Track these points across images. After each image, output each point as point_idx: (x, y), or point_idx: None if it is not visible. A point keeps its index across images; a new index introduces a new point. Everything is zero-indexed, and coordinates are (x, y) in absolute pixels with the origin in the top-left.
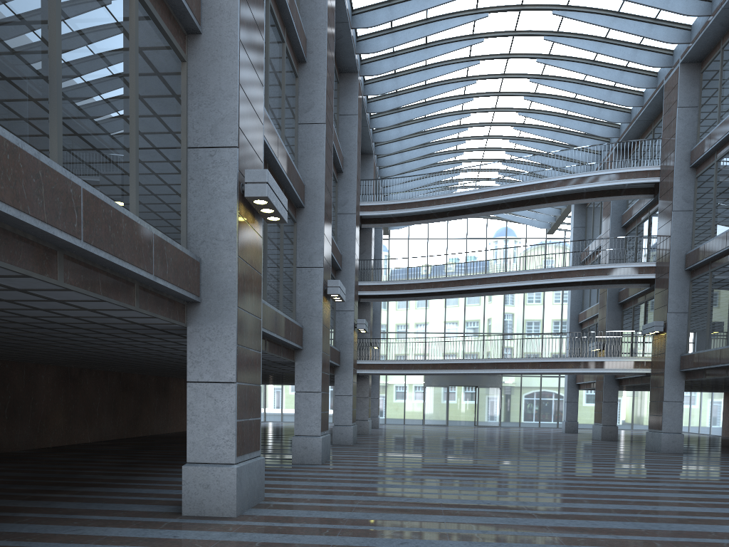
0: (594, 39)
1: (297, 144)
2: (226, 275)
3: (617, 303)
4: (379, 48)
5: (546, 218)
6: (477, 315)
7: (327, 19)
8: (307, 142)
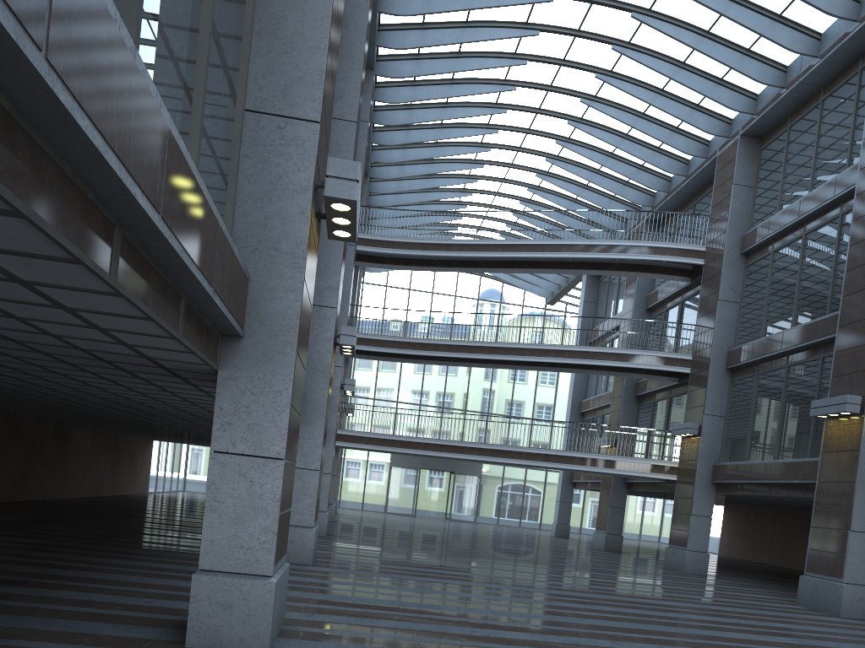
0: (650, 89)
1: None
2: (286, 303)
3: (634, 395)
4: (405, 45)
5: (549, 286)
6: (460, 388)
7: None
8: (331, 142)
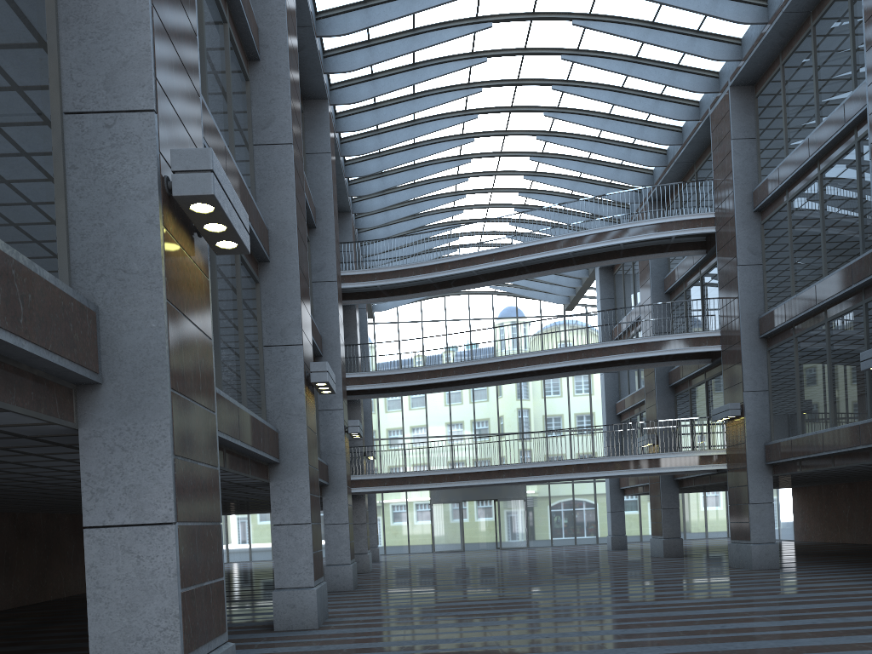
0: (623, 59)
1: (253, 174)
2: (147, 333)
3: (668, 385)
4: (354, 66)
5: (564, 291)
6: (489, 411)
7: (286, 2)
8: (269, 169)
